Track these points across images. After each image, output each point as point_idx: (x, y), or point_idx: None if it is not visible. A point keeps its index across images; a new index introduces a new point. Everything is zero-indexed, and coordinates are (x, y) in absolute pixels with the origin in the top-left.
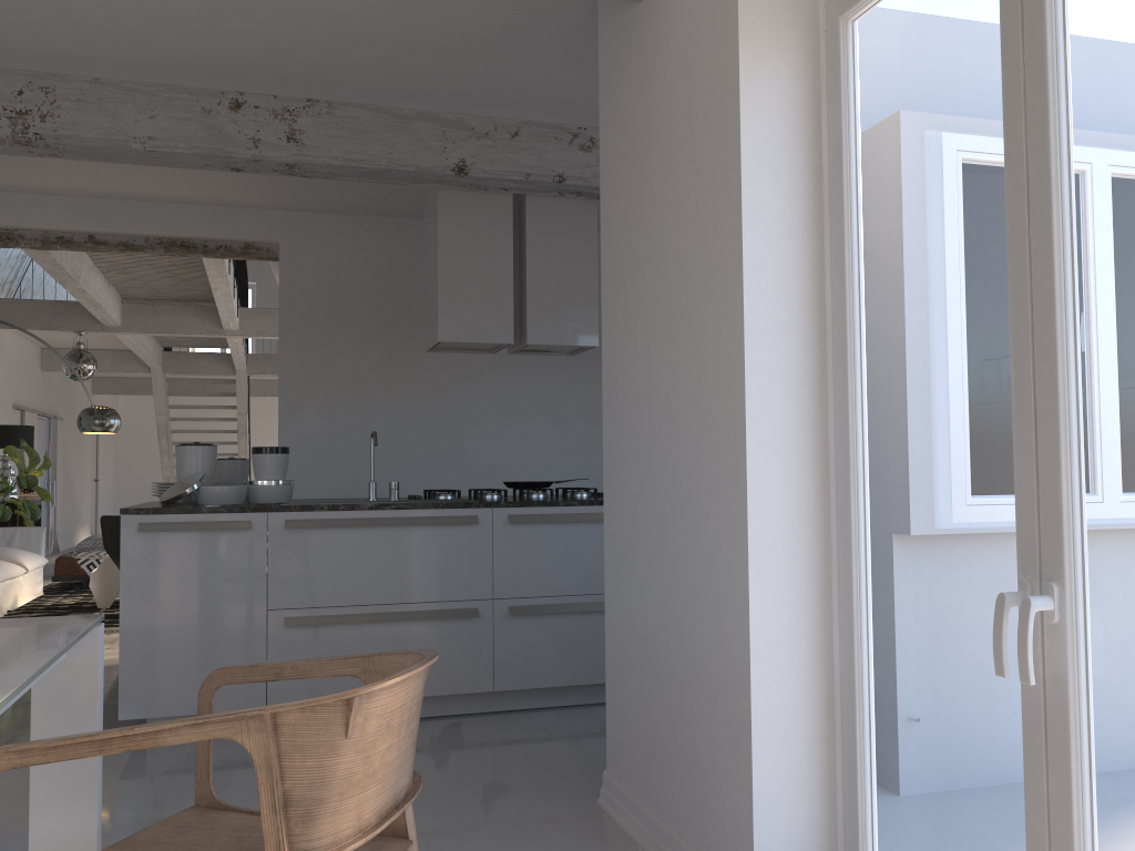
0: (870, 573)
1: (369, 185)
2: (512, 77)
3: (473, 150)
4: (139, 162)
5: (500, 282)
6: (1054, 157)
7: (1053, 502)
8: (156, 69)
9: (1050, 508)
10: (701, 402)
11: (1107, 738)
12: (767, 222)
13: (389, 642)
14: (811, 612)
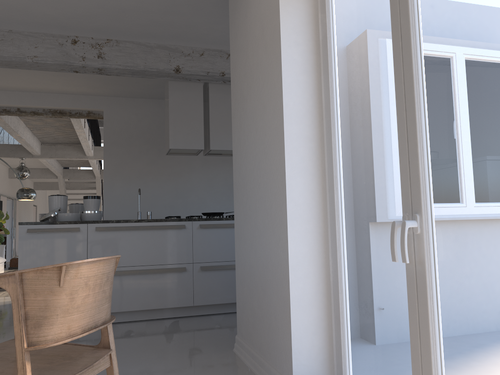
0: (343, 226)
1: (141, 83)
2: (197, 26)
3: (183, 61)
4: (31, 68)
5: (197, 121)
6: (411, 12)
7: (416, 175)
8: (37, 25)
9: (414, 178)
10: (268, 153)
11: (443, 286)
12: (293, 66)
13: (144, 283)
14: (318, 247)
